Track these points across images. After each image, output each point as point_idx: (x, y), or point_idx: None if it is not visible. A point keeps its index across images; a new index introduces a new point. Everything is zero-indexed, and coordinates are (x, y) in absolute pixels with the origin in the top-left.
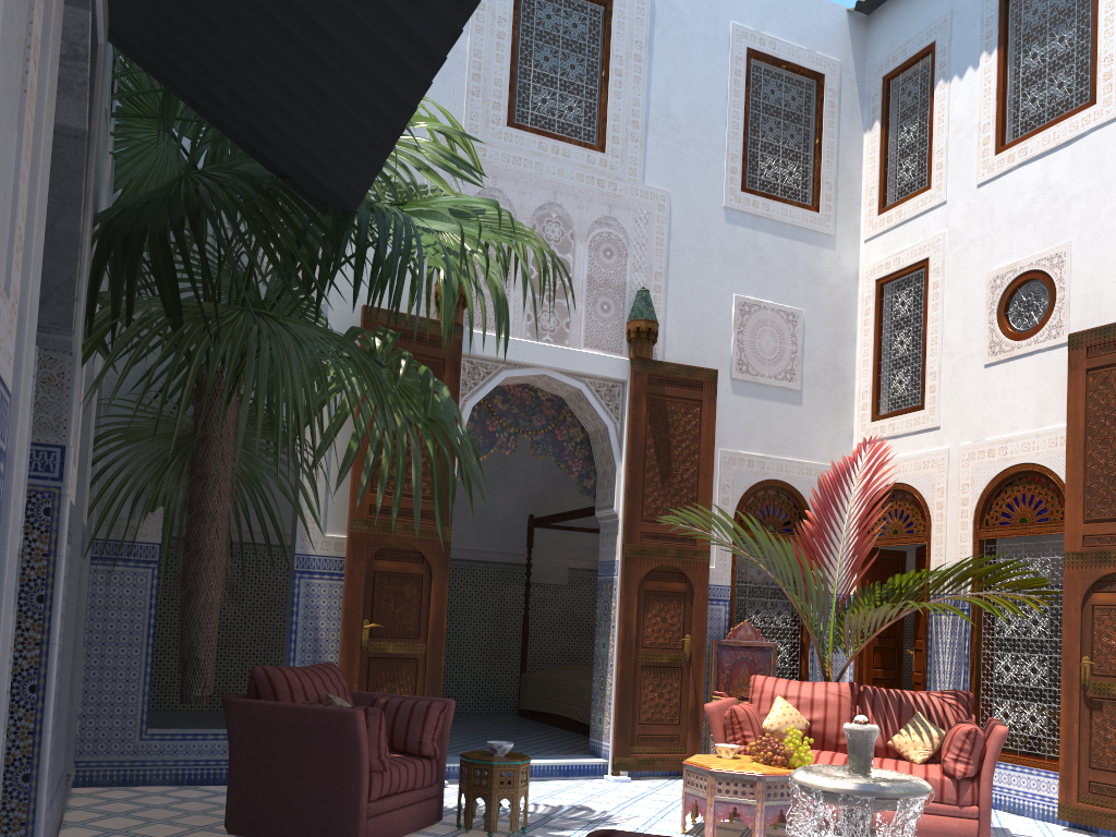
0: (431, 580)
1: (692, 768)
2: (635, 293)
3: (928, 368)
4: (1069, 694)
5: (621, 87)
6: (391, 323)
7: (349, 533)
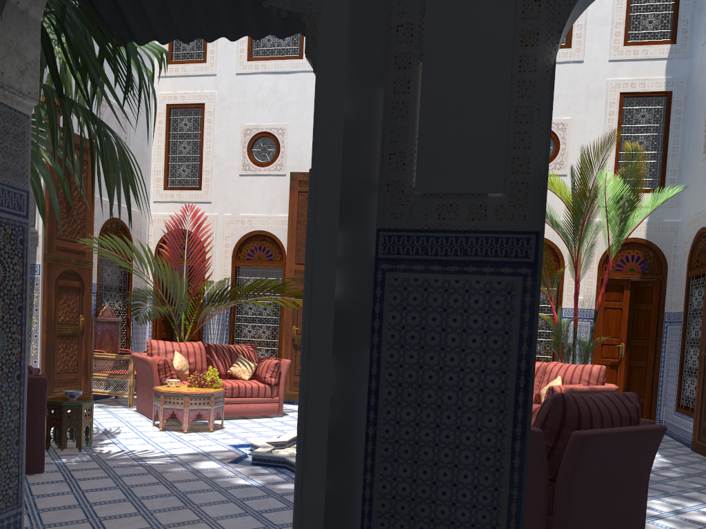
0: None
1: (170, 394)
2: (47, 75)
3: (204, 168)
4: (287, 343)
5: None
6: None
7: None
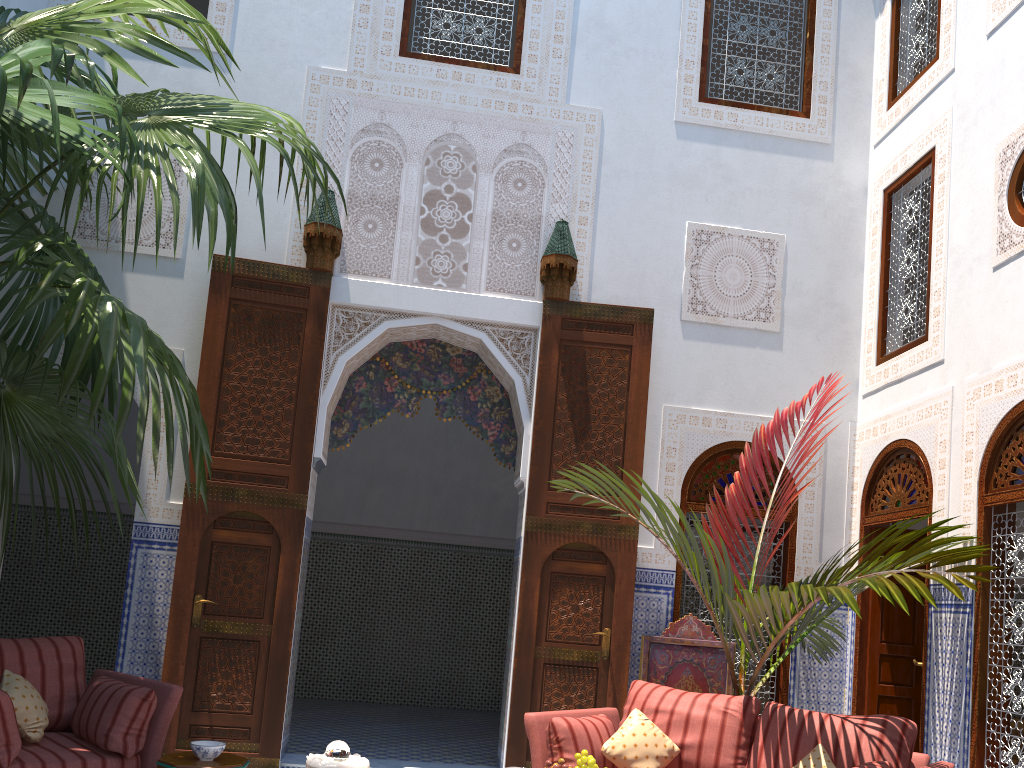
0: (280, 553)
1: None
2: (554, 227)
3: (932, 287)
4: None
5: (542, 0)
6: (245, 272)
7: (183, 499)
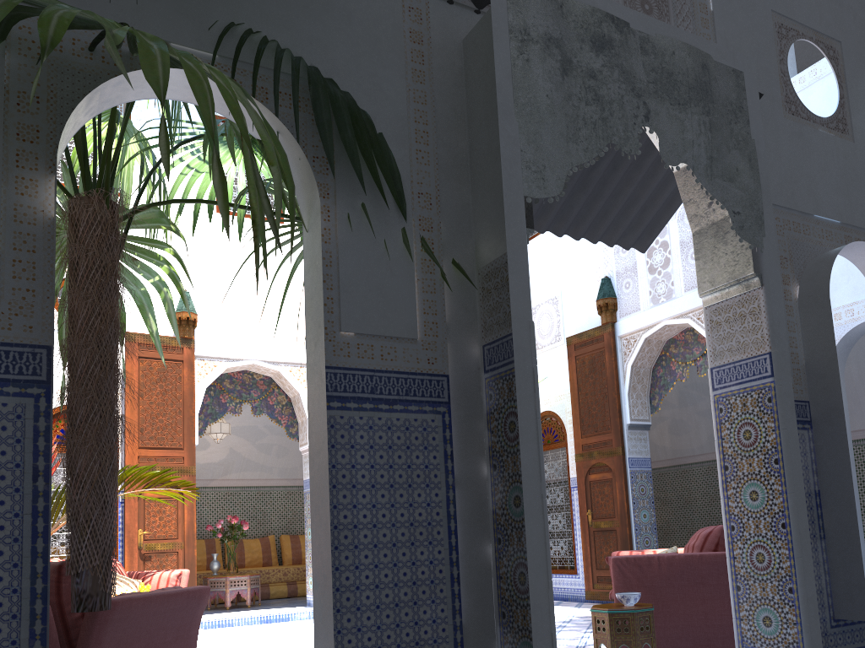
0: None
1: None
2: None
3: None
4: (131, 553)
5: None
6: None
7: None
